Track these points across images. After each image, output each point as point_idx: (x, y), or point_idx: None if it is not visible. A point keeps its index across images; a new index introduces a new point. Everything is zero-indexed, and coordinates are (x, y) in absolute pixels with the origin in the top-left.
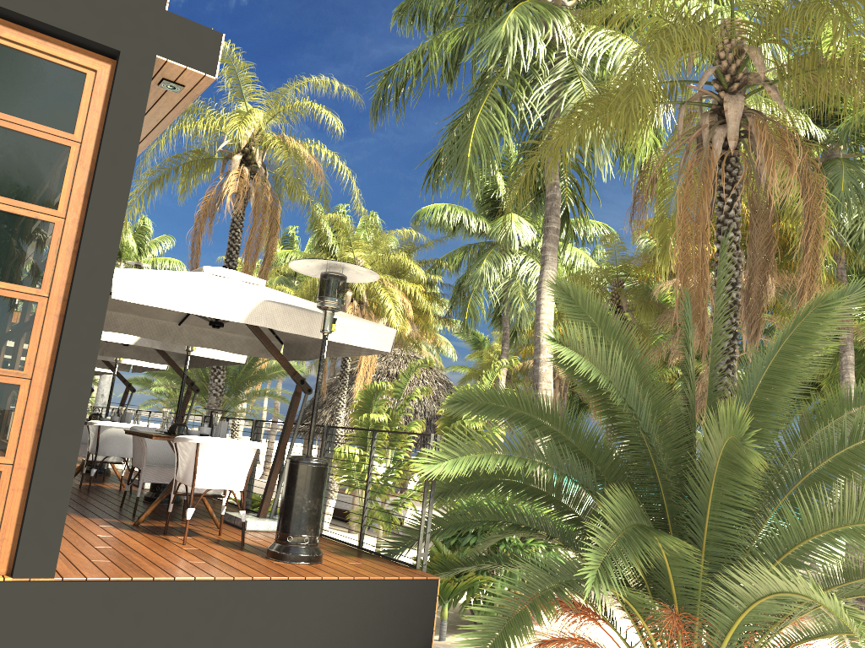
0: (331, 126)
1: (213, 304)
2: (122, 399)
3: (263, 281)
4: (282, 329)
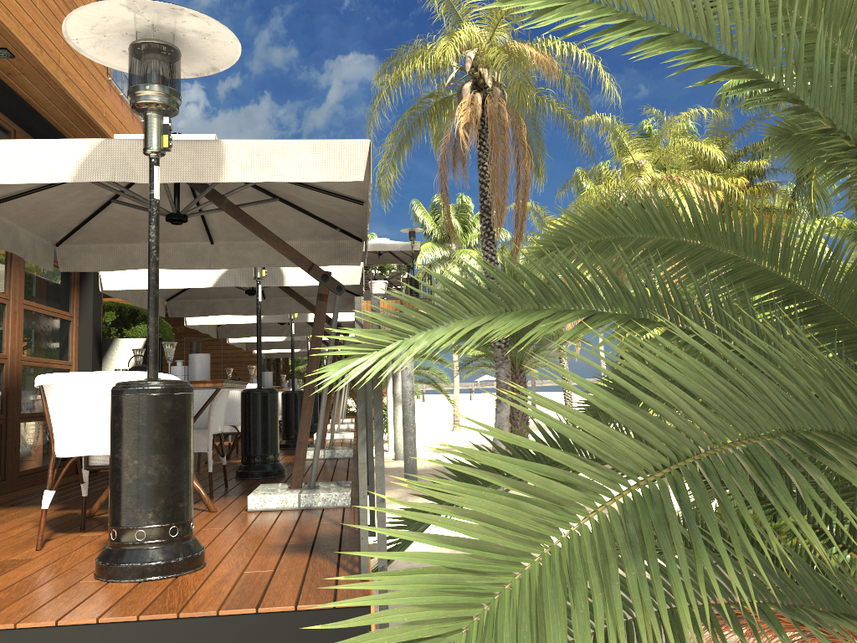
0: None
1: (16, 162)
2: None
3: (210, 136)
4: (147, 180)
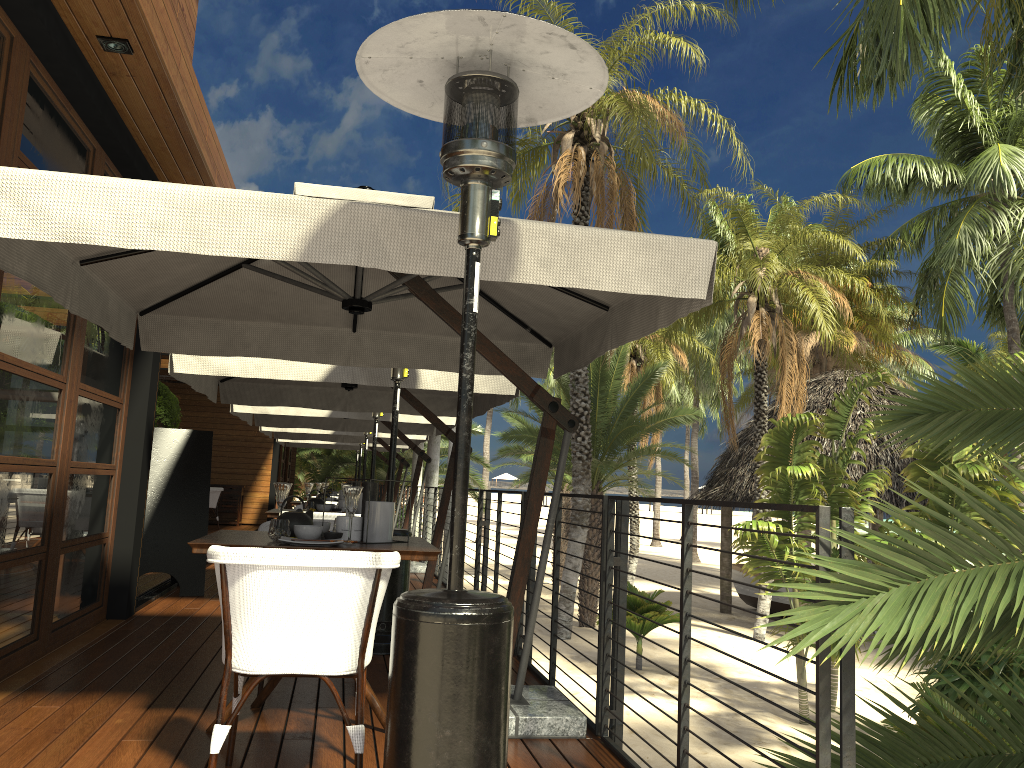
0: (686, 57)
1: (217, 223)
2: (415, 474)
3: (427, 199)
4: (406, 268)
